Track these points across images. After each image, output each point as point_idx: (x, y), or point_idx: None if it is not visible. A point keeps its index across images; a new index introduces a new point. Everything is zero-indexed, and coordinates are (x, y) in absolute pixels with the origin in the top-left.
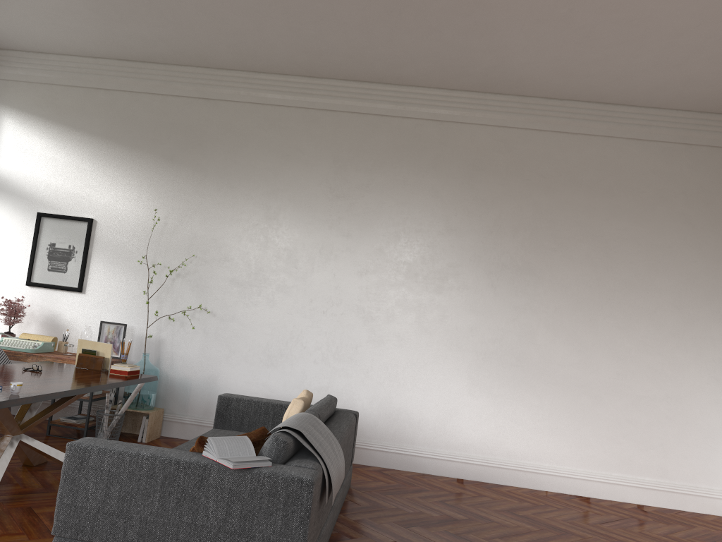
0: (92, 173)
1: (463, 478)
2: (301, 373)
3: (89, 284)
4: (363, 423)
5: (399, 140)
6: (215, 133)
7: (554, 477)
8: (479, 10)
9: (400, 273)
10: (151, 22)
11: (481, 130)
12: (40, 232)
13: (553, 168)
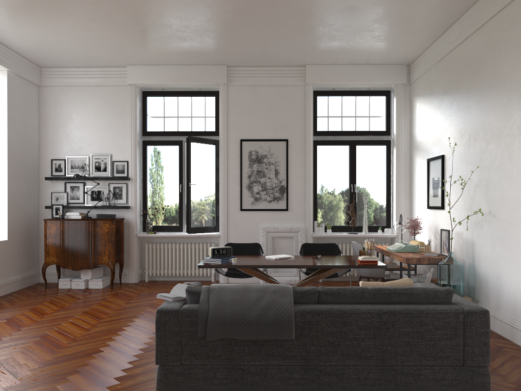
0: (441, 122)
1: None
2: None
3: (445, 202)
4: None
5: None
6: (483, 55)
7: None
8: None
9: None
10: (394, 11)
11: None
12: (429, 172)
13: None
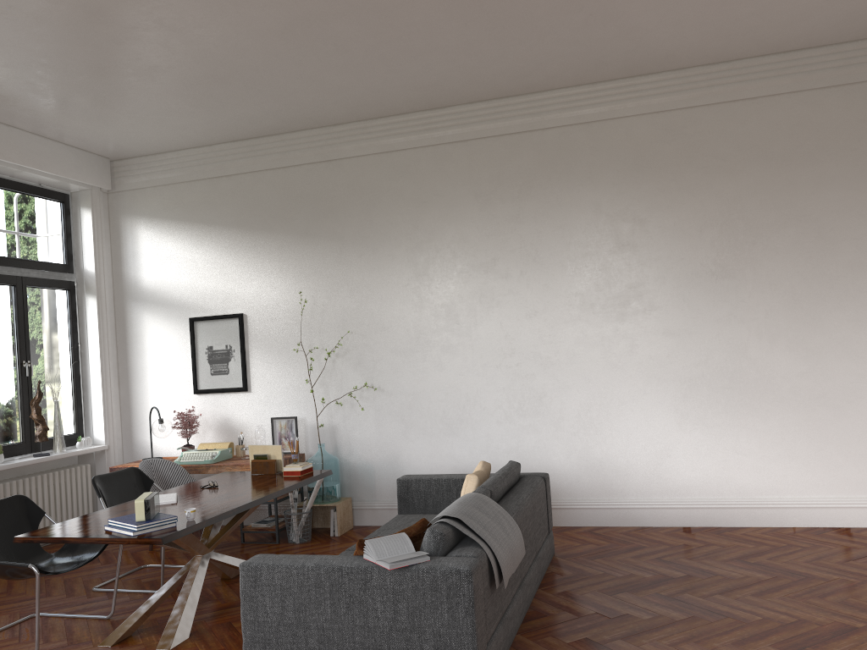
0: (232, 267)
1: (690, 525)
2: (485, 437)
3: (253, 381)
4: (564, 481)
5: (543, 156)
6: (344, 196)
7: (800, 510)
8: (590, 2)
9: (574, 307)
10: (253, 101)
11: (637, 121)
12: (196, 337)
13: (733, 146)
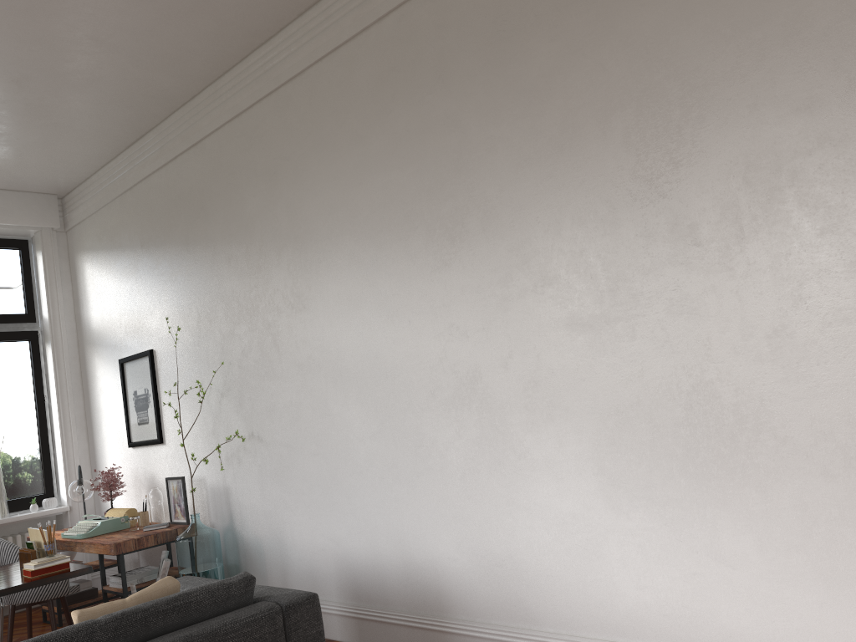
0: (141, 295)
1: None
2: (362, 509)
3: (166, 430)
4: (456, 588)
5: (383, 62)
6: (210, 186)
7: None
8: None
9: (441, 296)
10: (46, 91)
11: None
12: (126, 381)
13: None
